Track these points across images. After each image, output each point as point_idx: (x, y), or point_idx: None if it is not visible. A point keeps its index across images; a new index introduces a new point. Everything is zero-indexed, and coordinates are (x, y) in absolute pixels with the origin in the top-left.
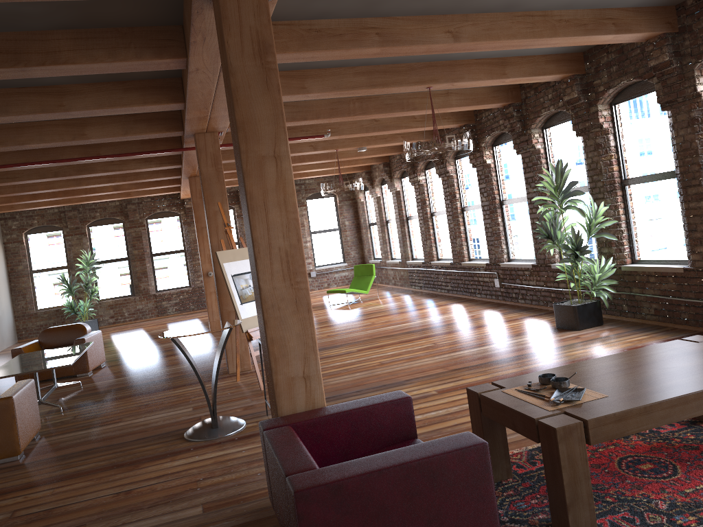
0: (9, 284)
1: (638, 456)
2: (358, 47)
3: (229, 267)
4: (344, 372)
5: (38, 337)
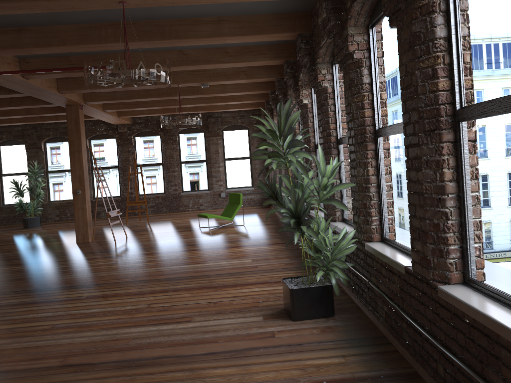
0: None
1: None
2: None
3: None
4: (1, 333)
5: (2, 226)
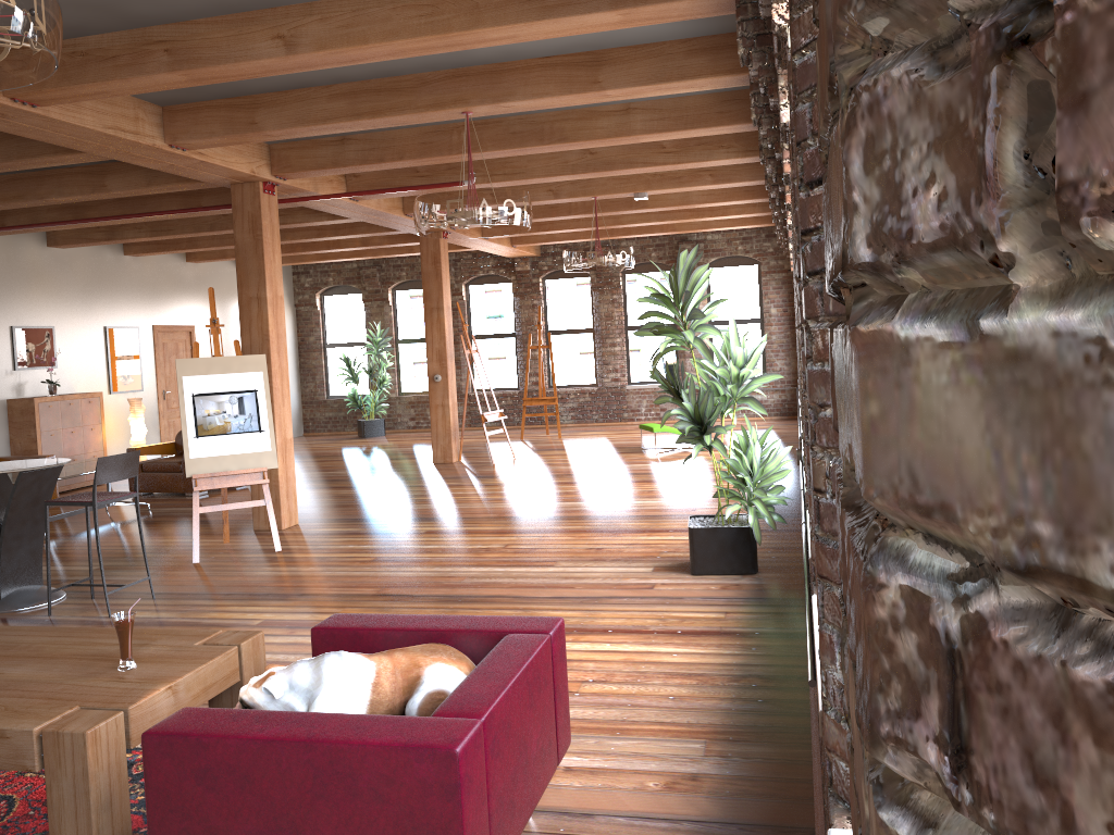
0: (299, 359)
1: (9, 802)
2: (138, 75)
3: (193, 383)
4: (312, 561)
5: (325, 432)
